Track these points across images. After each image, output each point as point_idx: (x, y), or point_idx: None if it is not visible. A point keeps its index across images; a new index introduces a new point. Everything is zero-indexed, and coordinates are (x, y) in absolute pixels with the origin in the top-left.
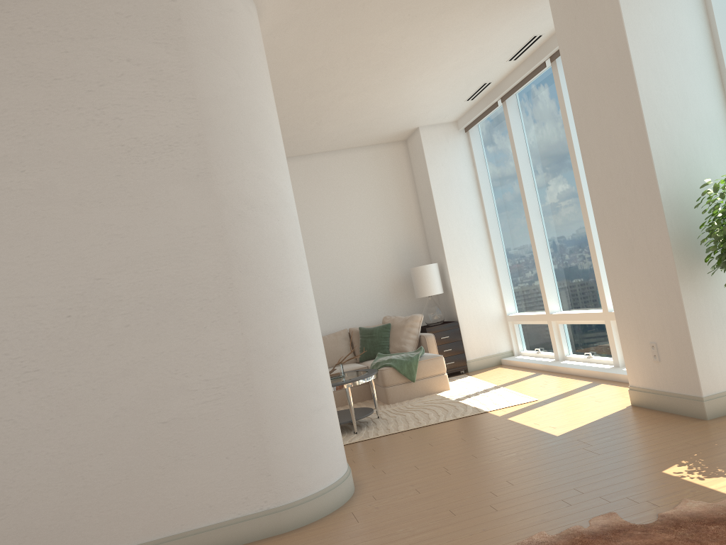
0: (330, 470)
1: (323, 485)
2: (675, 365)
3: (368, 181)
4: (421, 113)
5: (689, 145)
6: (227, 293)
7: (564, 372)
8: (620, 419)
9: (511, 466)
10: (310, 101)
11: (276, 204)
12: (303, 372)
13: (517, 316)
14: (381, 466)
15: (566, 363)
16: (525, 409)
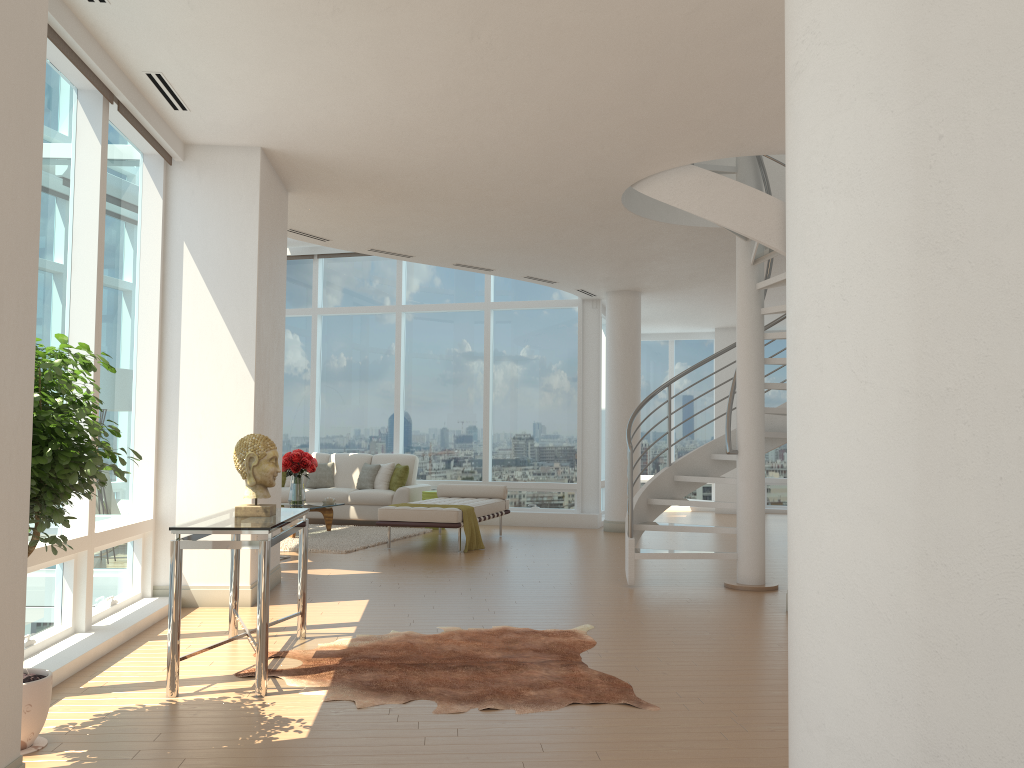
0: None
1: None
2: None
3: None
4: None
5: None
6: None
7: None
8: None
9: None
10: None
11: None
12: None
13: None
14: None
15: None
16: None
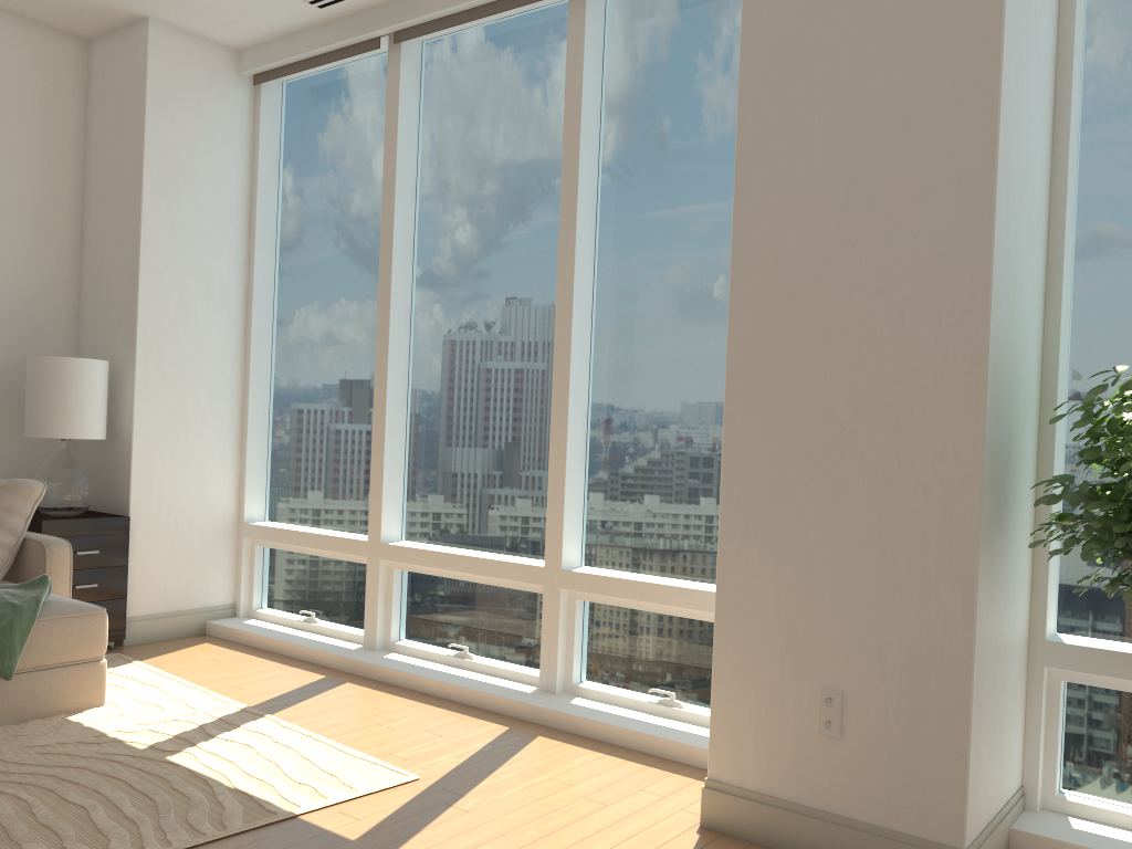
0: None
1: None
2: (894, 756)
3: None
4: None
5: (1021, 251)
6: None
7: (406, 686)
8: None
9: None
10: None
11: None
12: None
13: (278, 531)
14: None
15: (404, 662)
16: (413, 813)
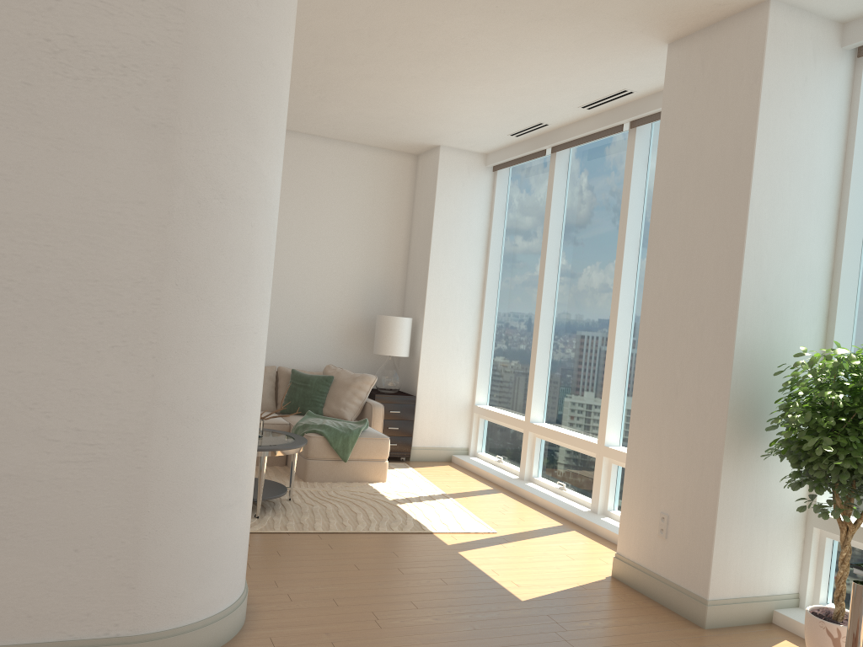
0: (222, 592)
1: (207, 612)
2: (685, 550)
3: (357, 190)
4: (451, 130)
5: (782, 294)
6: (148, 311)
7: (528, 499)
8: (599, 596)
9: (463, 637)
10: (323, 68)
11: (256, 203)
12: (225, 449)
13: (488, 411)
14: (287, 586)
15: (533, 487)
16: (481, 542)
